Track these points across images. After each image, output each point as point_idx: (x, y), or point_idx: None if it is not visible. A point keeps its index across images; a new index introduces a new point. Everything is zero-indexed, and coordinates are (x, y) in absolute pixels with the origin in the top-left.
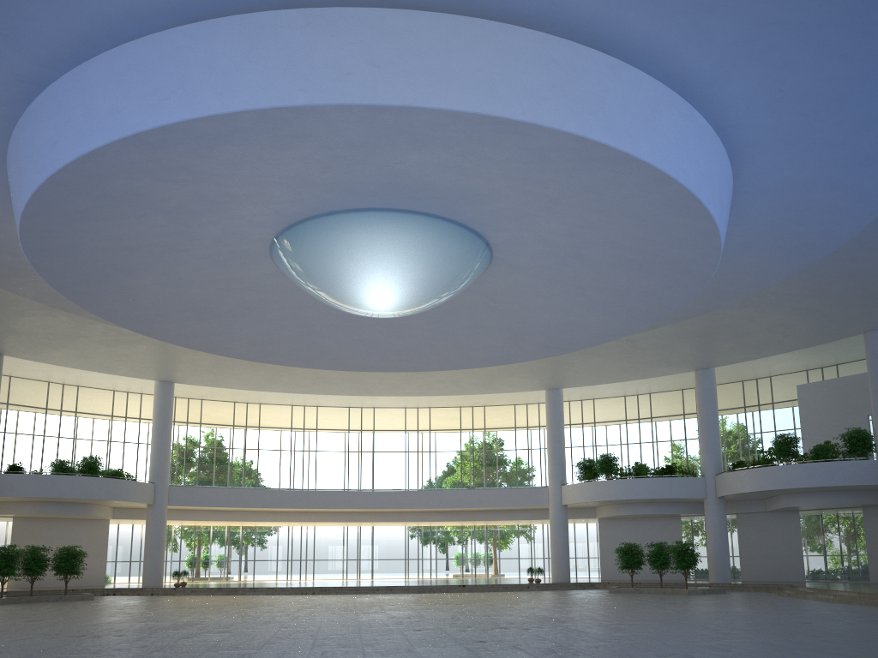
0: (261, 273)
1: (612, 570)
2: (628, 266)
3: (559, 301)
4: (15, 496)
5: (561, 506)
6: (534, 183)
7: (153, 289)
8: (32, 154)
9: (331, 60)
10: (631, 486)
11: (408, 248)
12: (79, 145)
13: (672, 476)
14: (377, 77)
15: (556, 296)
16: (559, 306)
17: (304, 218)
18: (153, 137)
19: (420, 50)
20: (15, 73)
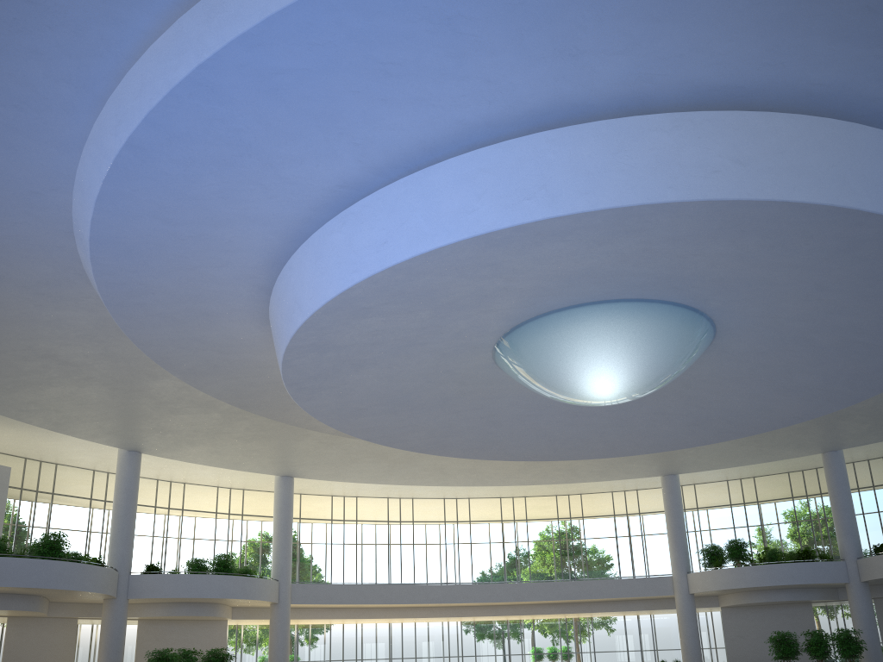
0: (473, 365)
1: (741, 661)
2: (853, 349)
3: (757, 385)
4: (155, 597)
5: (688, 595)
6: (817, 271)
7: (370, 383)
8: (346, 254)
9: (698, 159)
10: (770, 572)
11: (653, 336)
12: (417, 244)
13: (810, 561)
14: (743, 174)
15: (756, 380)
16: (755, 390)
17: (552, 310)
18: (500, 235)
19: (781, 149)
20: (342, 179)
